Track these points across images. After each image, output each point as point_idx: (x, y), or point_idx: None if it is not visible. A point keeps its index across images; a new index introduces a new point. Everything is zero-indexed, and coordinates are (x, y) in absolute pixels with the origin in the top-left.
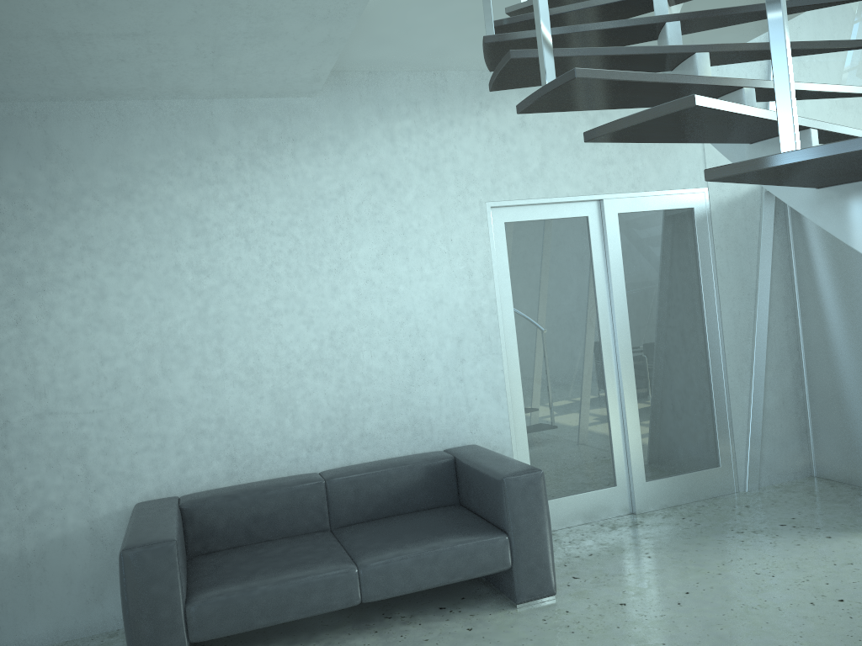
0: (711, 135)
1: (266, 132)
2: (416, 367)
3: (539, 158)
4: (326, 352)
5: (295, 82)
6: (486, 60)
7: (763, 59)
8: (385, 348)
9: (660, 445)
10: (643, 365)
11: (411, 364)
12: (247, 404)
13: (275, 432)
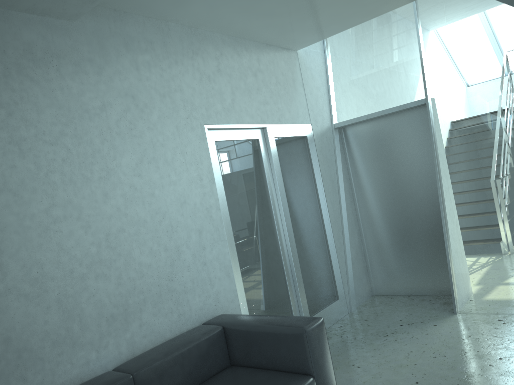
0: None
1: (31, 45)
2: (174, 257)
3: (230, 96)
4: (104, 253)
5: None
6: None
7: None
8: (151, 244)
9: (312, 291)
10: (298, 239)
11: (170, 256)
12: (35, 316)
13: (65, 340)
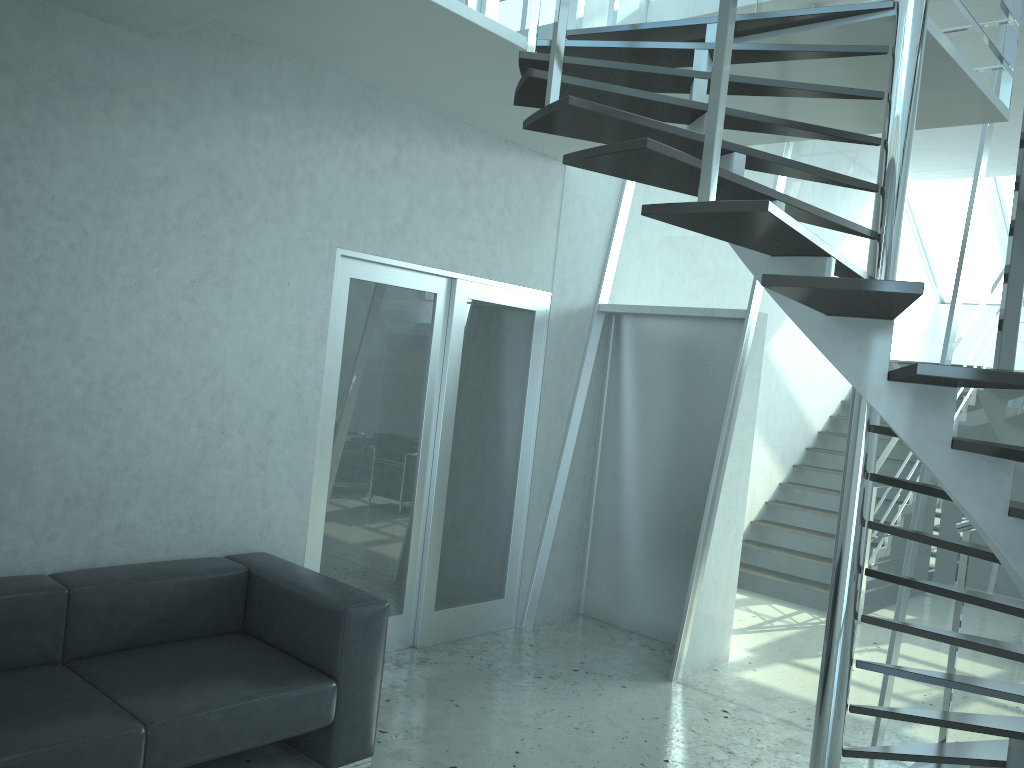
0: (838, 306)
1: (73, 64)
2: (211, 441)
3: (404, 211)
4: (93, 401)
5: (149, 14)
6: (540, 118)
7: (802, 221)
8: (177, 410)
9: (455, 569)
10: (457, 476)
11: (205, 437)
12: None
13: None
